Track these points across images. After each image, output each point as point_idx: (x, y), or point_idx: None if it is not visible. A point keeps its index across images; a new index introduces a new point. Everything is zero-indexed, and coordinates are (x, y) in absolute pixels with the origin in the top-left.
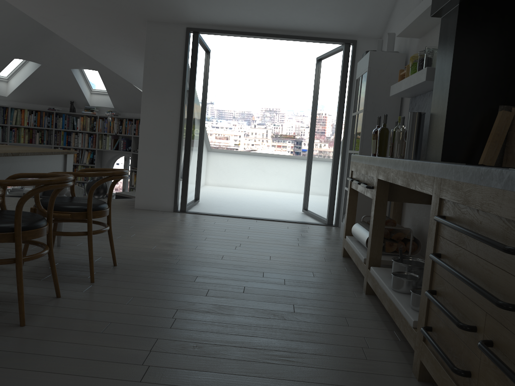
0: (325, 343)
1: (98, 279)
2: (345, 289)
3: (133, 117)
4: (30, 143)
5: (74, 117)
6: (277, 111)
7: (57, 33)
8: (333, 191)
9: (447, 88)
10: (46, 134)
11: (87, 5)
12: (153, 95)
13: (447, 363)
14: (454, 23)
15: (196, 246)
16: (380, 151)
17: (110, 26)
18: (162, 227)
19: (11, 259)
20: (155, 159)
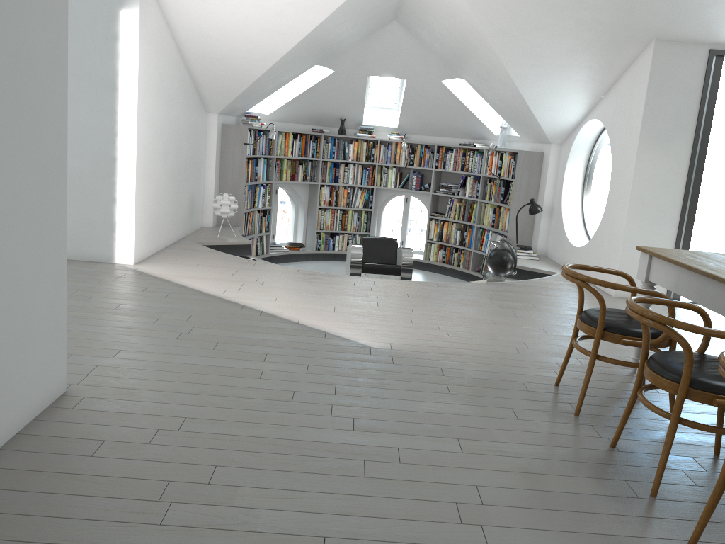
0: None
1: None
2: None
3: (423, 141)
4: (292, 180)
5: (346, 142)
6: None
7: (497, 49)
8: None
9: None
10: (309, 167)
11: (588, 18)
12: (653, 143)
13: None
14: None
15: None
16: None
17: (591, 43)
18: None
19: None
20: (648, 230)
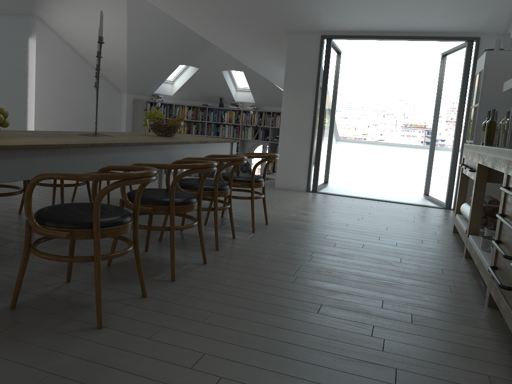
0: (421, 280)
1: (257, 231)
2: (447, 253)
3: (270, 110)
4: (188, 133)
5: (222, 111)
6: (407, 100)
7: (217, 45)
8: (452, 178)
9: None
10: (200, 126)
11: (242, 23)
12: (292, 93)
13: (497, 282)
14: None
15: (326, 216)
16: (487, 141)
17: (259, 37)
18: (298, 202)
19: (211, 208)
20: (292, 147)
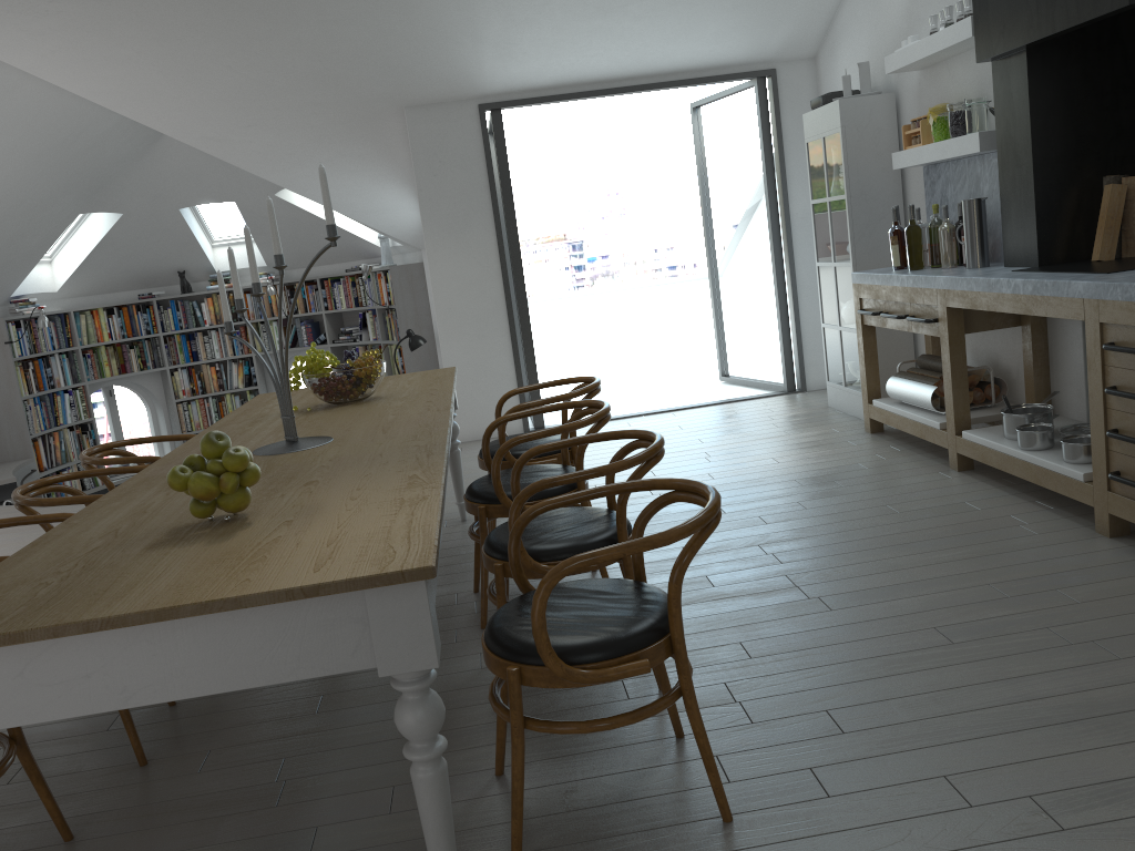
0: (974, 531)
1: None
2: (926, 473)
3: (308, 276)
4: (123, 373)
5: (194, 301)
6: (518, 190)
7: (227, 159)
8: (786, 334)
9: (1029, 165)
10: (147, 348)
11: (297, 102)
12: (445, 237)
13: None
14: (1023, 75)
15: (649, 471)
16: (916, 262)
17: (334, 128)
18: None
19: None
20: (473, 348)
